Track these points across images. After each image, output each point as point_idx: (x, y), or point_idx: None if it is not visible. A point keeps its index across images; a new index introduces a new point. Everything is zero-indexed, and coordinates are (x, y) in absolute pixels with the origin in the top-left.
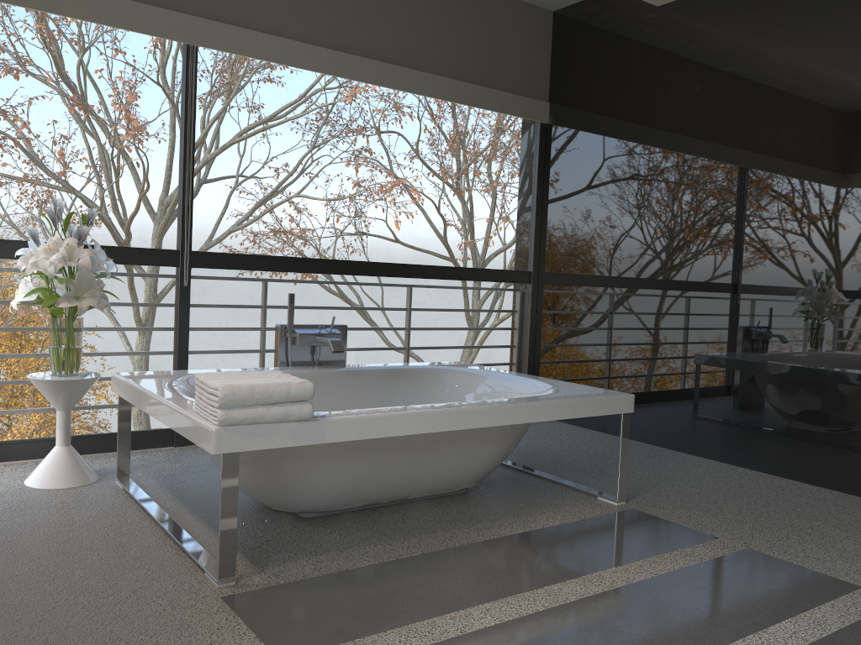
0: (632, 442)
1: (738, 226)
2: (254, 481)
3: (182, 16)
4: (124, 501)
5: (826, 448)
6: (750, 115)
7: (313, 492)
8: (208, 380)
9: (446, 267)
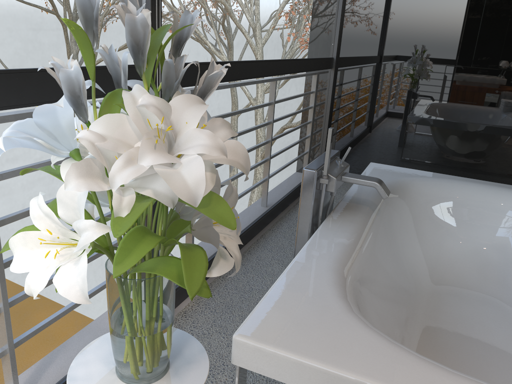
0: None
1: None
2: None
3: None
4: None
5: None
6: None
7: None
8: None
9: (306, 60)
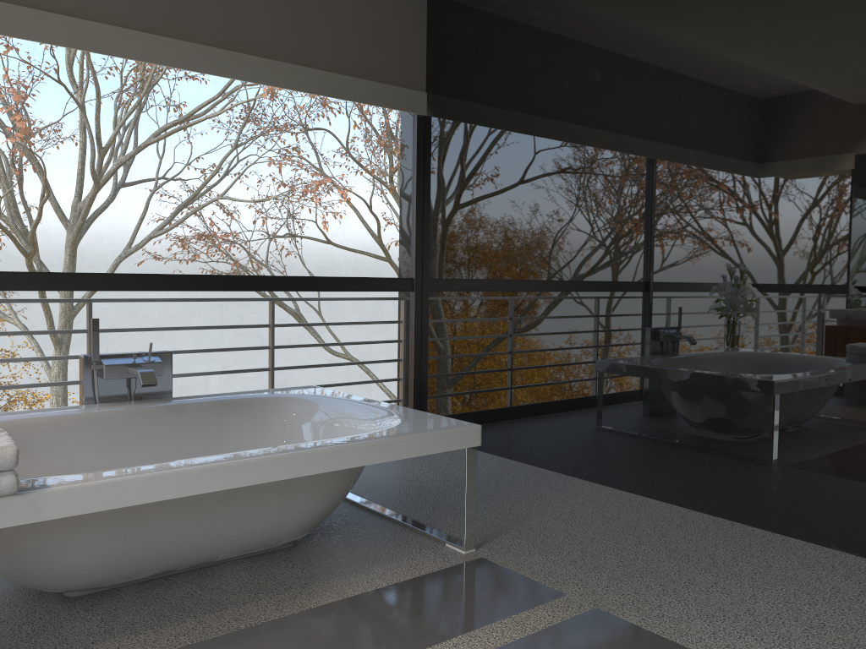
0: (518, 464)
1: (616, 225)
2: None
3: None
4: None
5: (710, 470)
6: (623, 101)
7: (68, 570)
8: None
9: (311, 277)
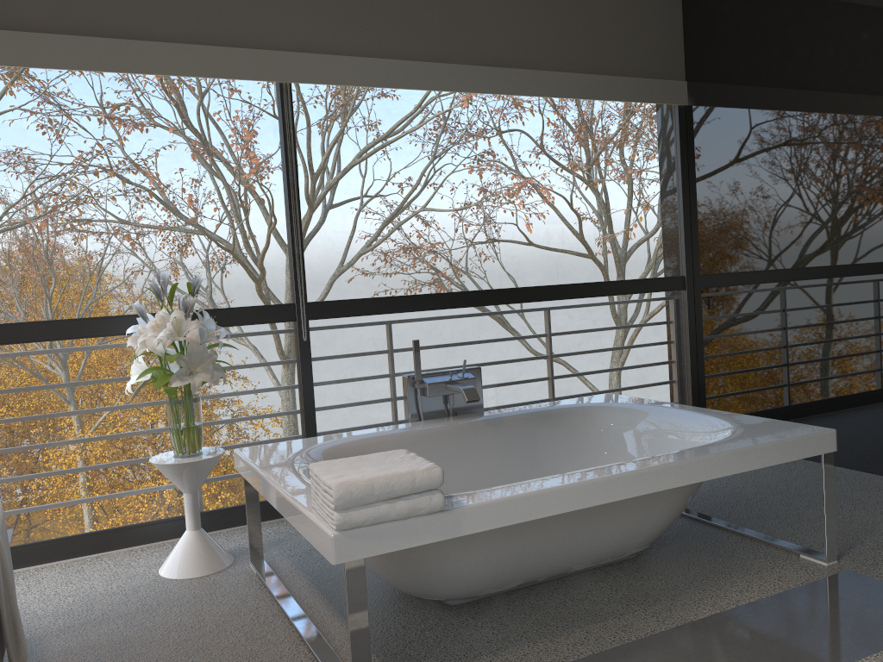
0: None
1: None
2: (390, 571)
3: (271, 53)
4: (257, 592)
5: None
6: None
7: (457, 580)
8: (321, 475)
9: (585, 284)
